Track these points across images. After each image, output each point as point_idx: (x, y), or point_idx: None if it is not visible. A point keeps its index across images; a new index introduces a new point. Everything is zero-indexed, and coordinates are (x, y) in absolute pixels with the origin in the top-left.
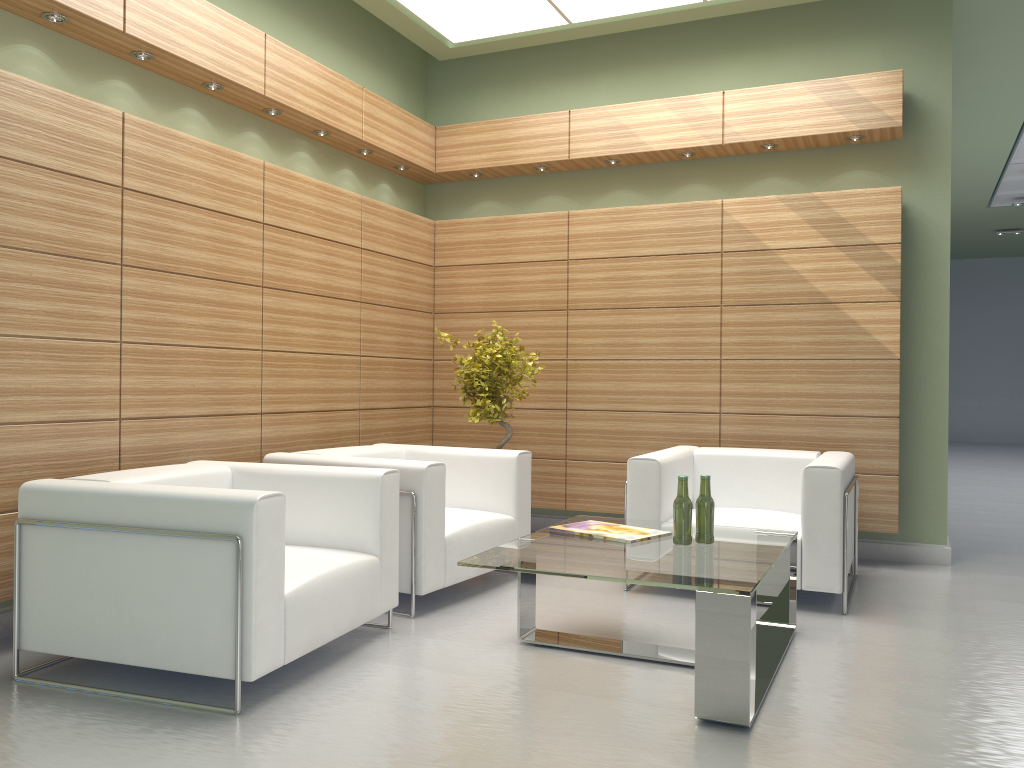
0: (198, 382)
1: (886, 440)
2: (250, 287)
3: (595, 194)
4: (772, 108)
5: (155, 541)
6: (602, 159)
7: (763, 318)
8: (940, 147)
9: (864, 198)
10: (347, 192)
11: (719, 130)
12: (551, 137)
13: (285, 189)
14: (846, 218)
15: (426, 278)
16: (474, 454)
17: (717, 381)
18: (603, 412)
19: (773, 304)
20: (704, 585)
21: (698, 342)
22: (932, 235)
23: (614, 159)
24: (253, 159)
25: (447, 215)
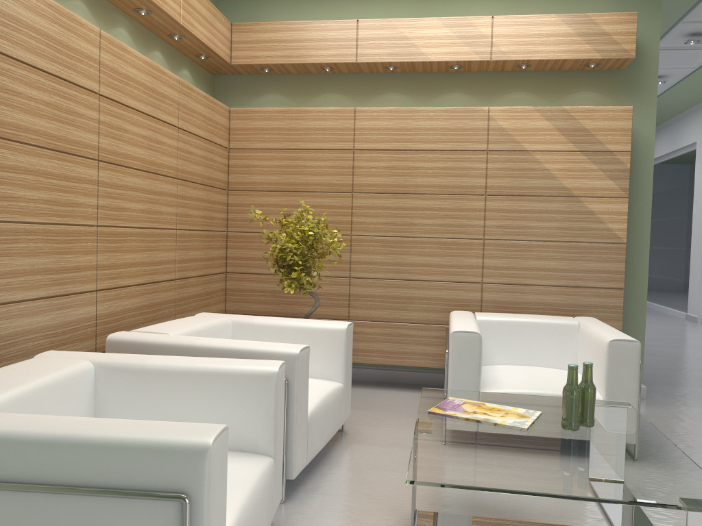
0: (37, 262)
1: (613, 306)
2: (87, 160)
3: (370, 95)
4: (532, 34)
5: (55, 501)
6: (384, 65)
7: (520, 206)
8: (650, 78)
9: (604, 114)
10: (168, 72)
11: (488, 48)
12: (340, 41)
13: (118, 61)
14: (589, 129)
15: (223, 158)
16: (303, 326)
17: (480, 257)
18: (382, 280)
19: (528, 195)
20: (694, 503)
21: (465, 224)
22: (641, 146)
23: (394, 66)
24: (90, 25)
25: (235, 104)
